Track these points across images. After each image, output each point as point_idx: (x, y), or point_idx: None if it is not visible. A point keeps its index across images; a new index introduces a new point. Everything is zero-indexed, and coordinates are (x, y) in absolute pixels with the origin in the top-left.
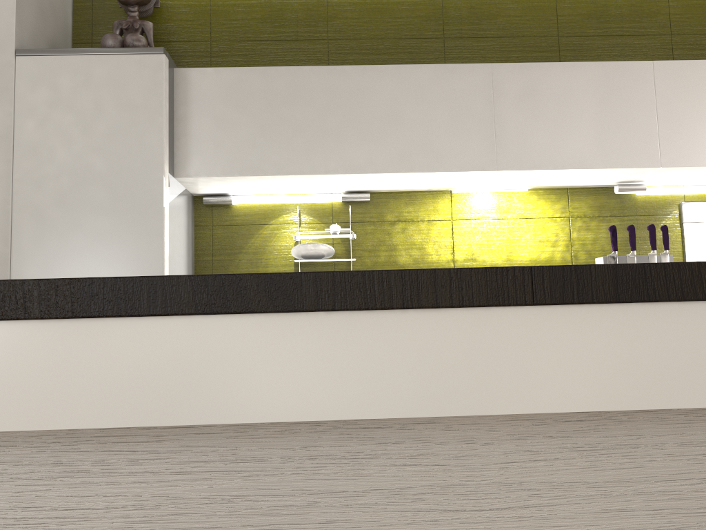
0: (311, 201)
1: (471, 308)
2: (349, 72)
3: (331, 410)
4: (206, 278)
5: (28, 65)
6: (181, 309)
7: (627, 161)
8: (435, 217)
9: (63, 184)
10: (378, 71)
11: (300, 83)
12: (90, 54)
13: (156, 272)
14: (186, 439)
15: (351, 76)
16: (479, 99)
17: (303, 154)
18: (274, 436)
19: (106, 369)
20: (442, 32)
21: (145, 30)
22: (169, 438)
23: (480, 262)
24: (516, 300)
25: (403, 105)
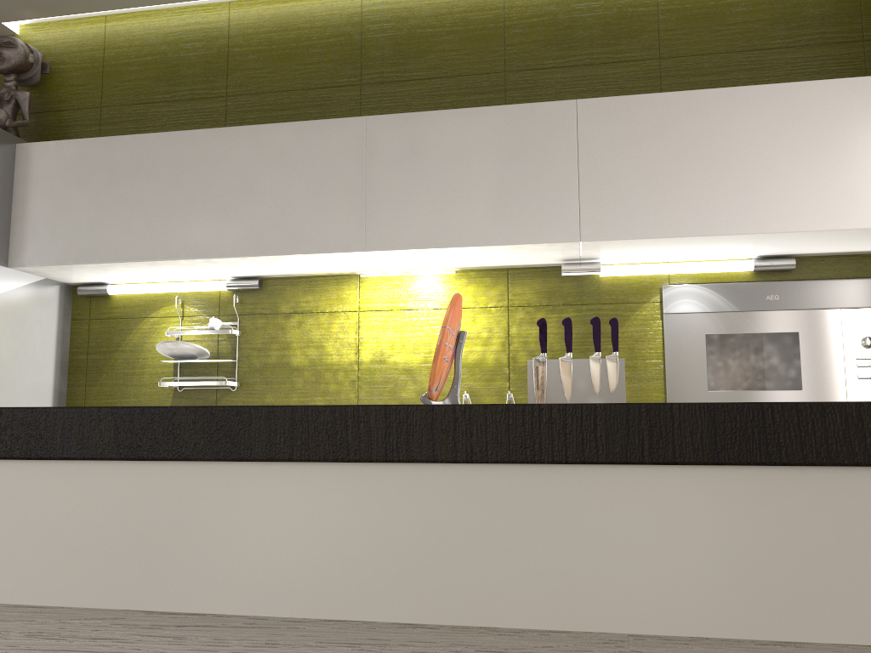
0: (194, 290)
1: None
2: (200, 137)
3: None
4: None
5: None
6: None
7: (534, 235)
8: (338, 308)
9: None
10: (231, 134)
11: (145, 153)
12: None
13: None
14: None
15: (202, 142)
16: (348, 162)
17: (143, 237)
18: None
19: None
20: (359, 77)
21: (18, 101)
22: None
23: (391, 365)
24: None
25: (258, 174)
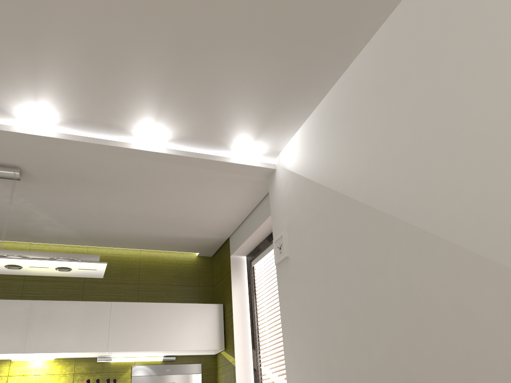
0: None
1: None
2: None
3: None
4: None
5: None
6: None
7: (91, 348)
8: None
9: None
10: None
11: None
12: None
13: None
14: None
15: None
16: (22, 317)
17: None
18: None
19: None
20: (24, 277)
21: None
22: None
23: None
24: None
25: None
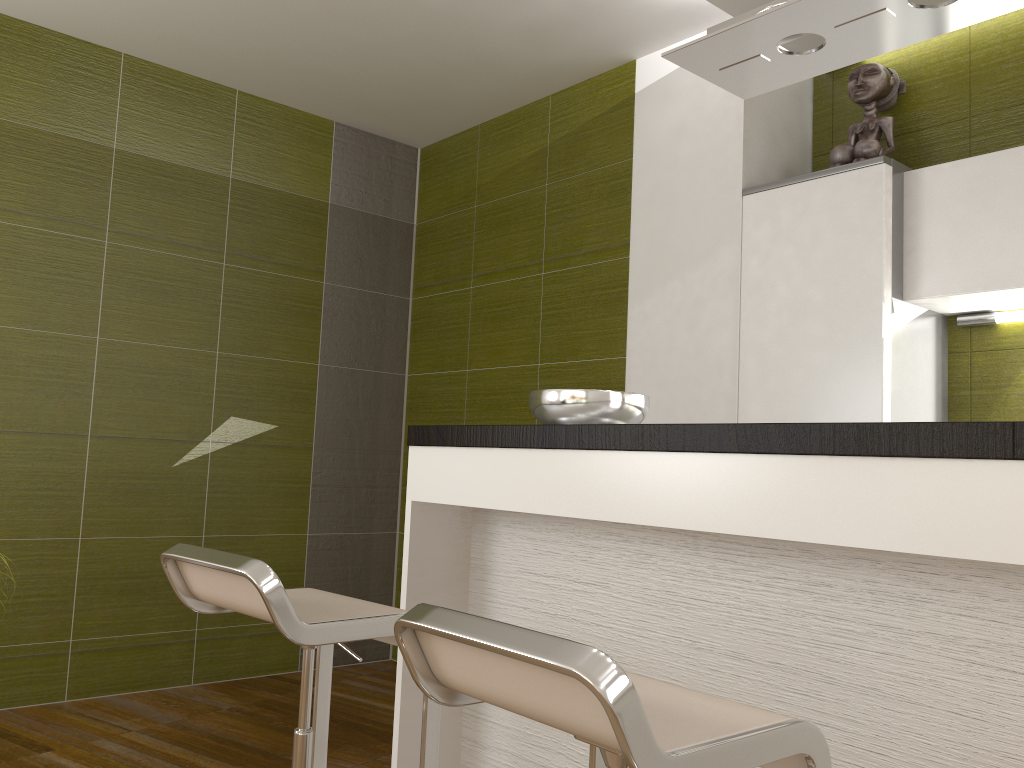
0: None
1: (953, 459)
2: None
3: (830, 537)
4: (745, 426)
5: (753, 202)
6: (728, 448)
7: None
8: None
9: (782, 320)
10: None
11: None
12: (808, 180)
13: (874, 411)
14: (771, 558)
15: None
16: None
17: None
18: (839, 567)
19: (684, 488)
20: None
21: (882, 128)
22: (759, 555)
23: None
24: (995, 454)
25: None
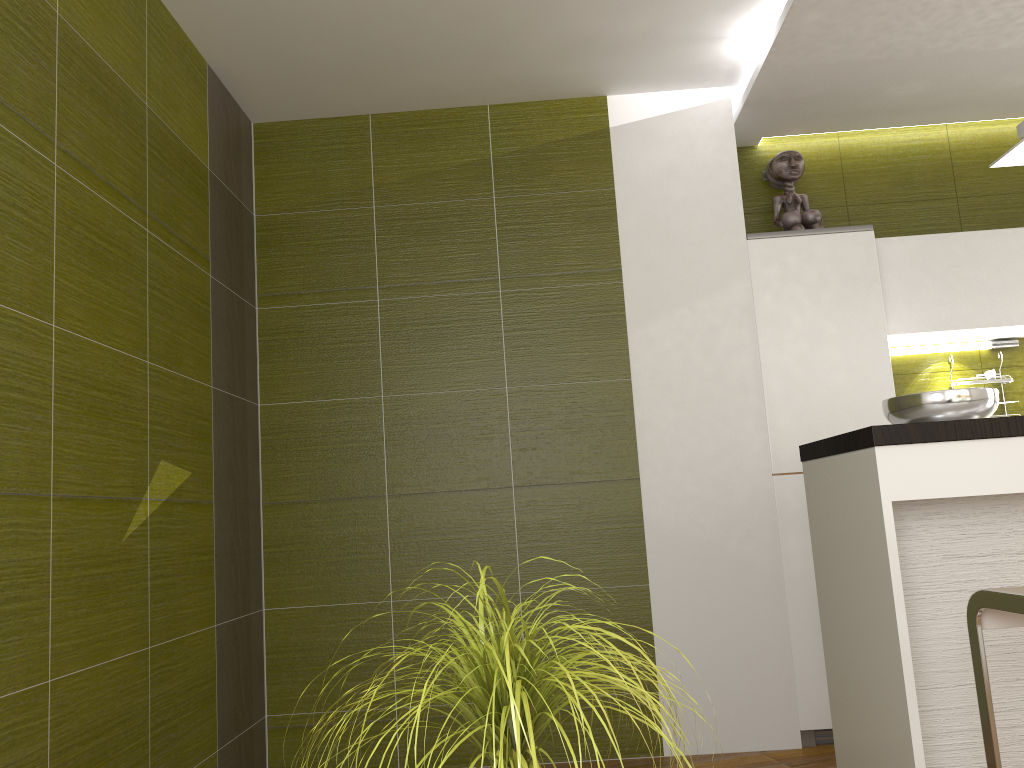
0: (962, 350)
1: None
2: (1020, 233)
3: None
4: None
5: (758, 246)
6: None
7: None
8: None
9: (801, 346)
10: None
11: (976, 246)
12: (810, 235)
13: None
14: None
15: (1022, 237)
16: None
17: (987, 309)
18: None
19: None
20: None
21: (803, 203)
22: None
23: None
24: None
25: None
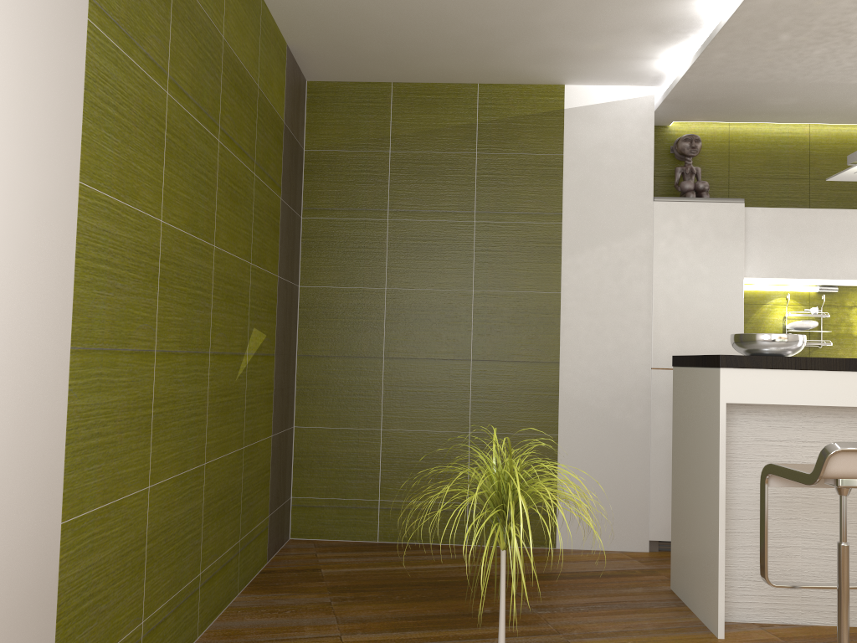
0: (797, 291)
1: None
2: (849, 213)
3: None
4: None
5: (661, 207)
6: None
7: None
8: None
9: (682, 281)
10: None
11: (816, 219)
12: (699, 201)
13: None
14: None
15: (850, 216)
16: None
17: (817, 266)
18: None
19: None
20: None
21: (697, 174)
22: None
23: None
24: None
25: None
